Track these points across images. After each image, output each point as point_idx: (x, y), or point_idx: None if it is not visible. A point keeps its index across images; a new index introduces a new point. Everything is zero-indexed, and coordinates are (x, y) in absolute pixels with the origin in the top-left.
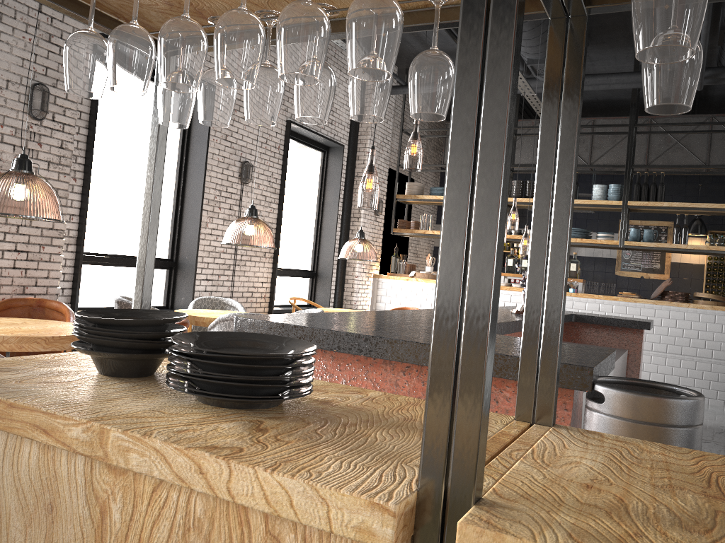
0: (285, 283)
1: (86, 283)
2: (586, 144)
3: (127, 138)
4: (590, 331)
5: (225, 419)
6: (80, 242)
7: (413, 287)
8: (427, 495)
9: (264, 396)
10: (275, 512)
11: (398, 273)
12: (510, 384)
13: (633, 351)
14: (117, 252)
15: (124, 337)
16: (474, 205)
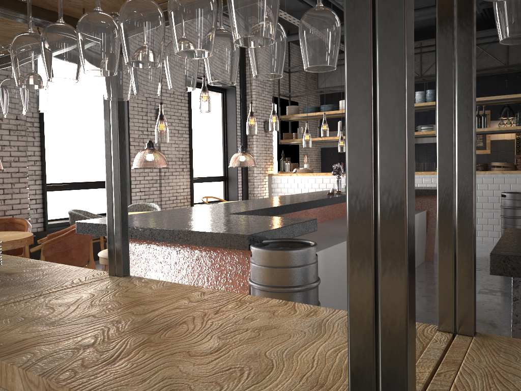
0: (204, 187)
1: (55, 203)
2: (417, 61)
3: (71, 104)
4: None
5: None
6: (43, 177)
7: (295, 180)
8: None
9: None
10: None
11: (285, 171)
12: (220, 249)
13: (431, 210)
14: (74, 181)
15: None
16: None
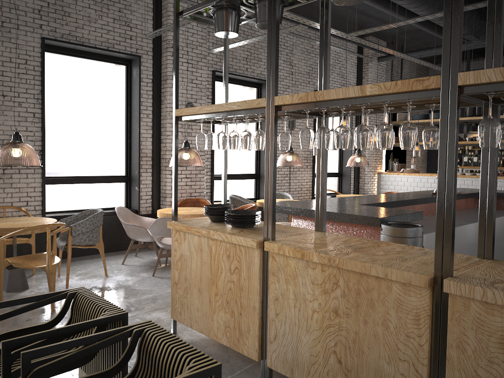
0: None
1: (216, 189)
2: None
3: None
4: (500, 202)
5: (235, 229)
6: (212, 170)
7: (402, 178)
8: (264, 239)
9: (244, 224)
10: (238, 243)
11: (393, 170)
12: (359, 225)
13: None
14: (229, 173)
15: (215, 211)
16: (269, 183)
